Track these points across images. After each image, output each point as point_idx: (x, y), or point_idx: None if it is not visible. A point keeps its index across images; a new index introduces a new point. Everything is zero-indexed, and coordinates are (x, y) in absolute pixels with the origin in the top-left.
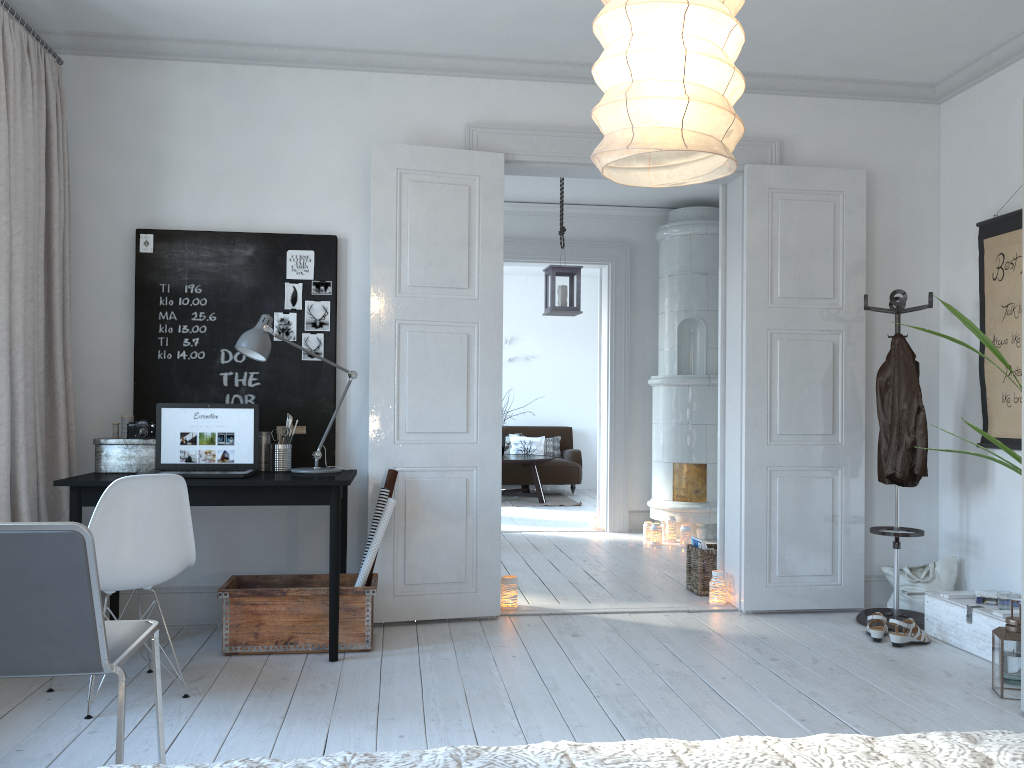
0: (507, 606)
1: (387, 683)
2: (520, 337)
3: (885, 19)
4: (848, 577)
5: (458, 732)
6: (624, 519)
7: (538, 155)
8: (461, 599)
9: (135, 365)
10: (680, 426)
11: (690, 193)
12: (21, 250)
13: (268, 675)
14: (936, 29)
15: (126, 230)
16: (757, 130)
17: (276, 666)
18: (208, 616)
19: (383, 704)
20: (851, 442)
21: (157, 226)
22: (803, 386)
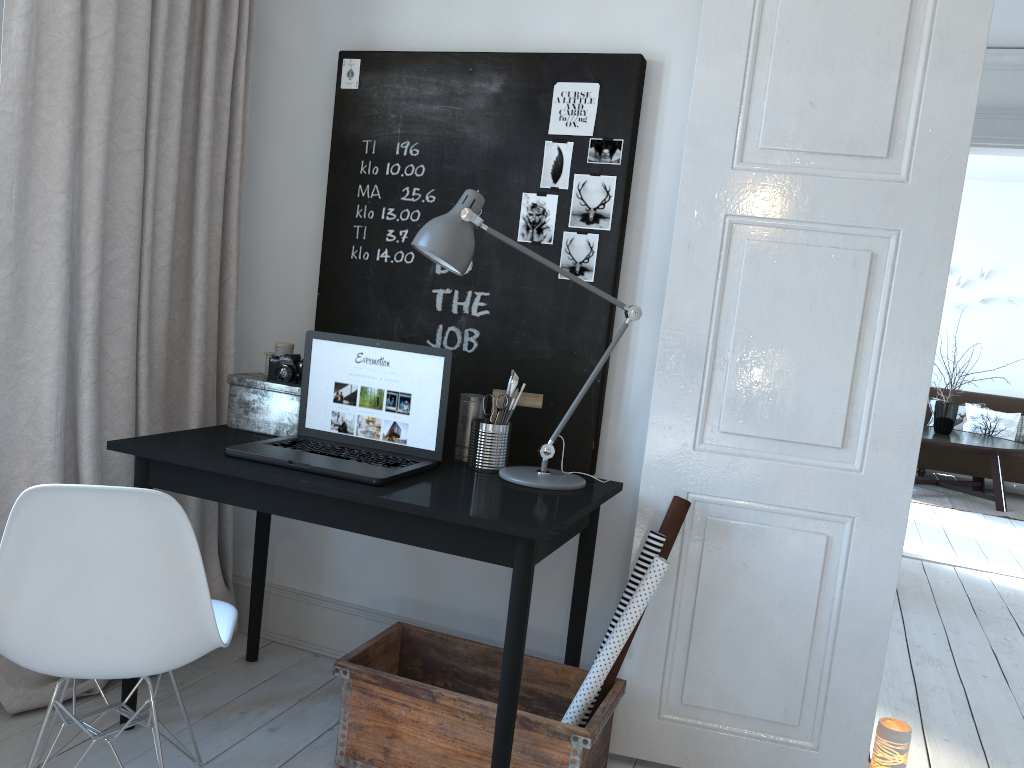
0: None
1: None
2: (1004, 270)
3: None
4: None
5: None
6: None
7: None
8: (785, 756)
9: (321, 266)
10: None
11: None
12: (103, 65)
13: None
14: None
15: (331, 55)
16: None
17: None
18: None
19: None
20: None
21: (372, 48)
22: None
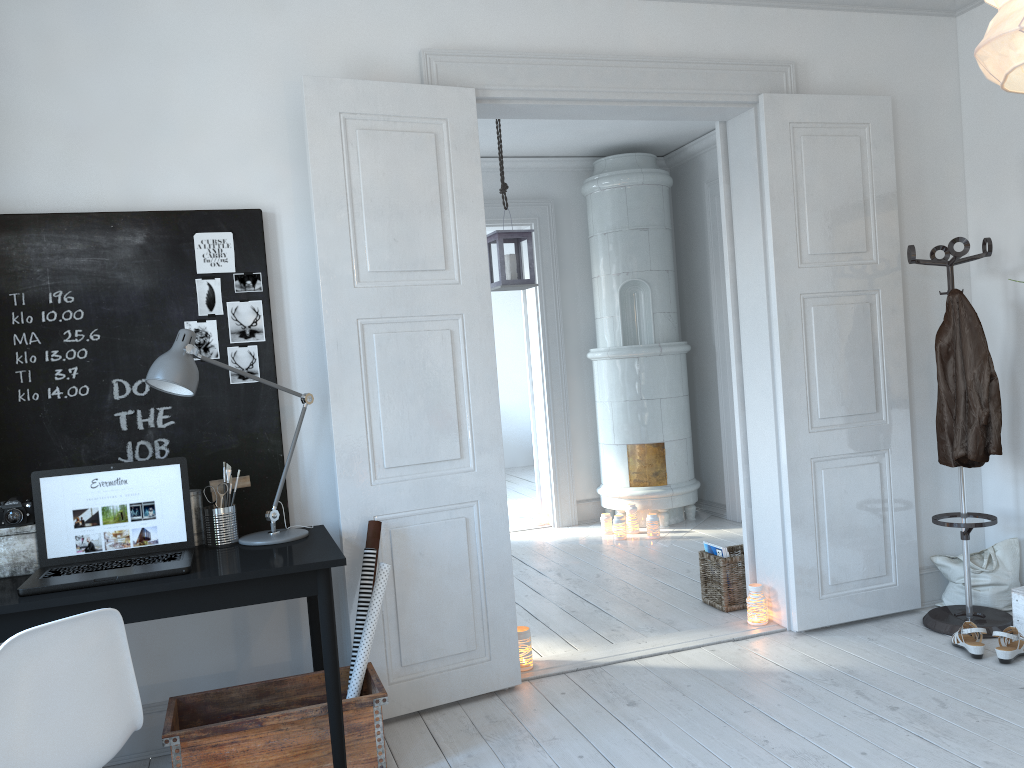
0: (522, 667)
1: None
2: None
3: None
4: (903, 575)
5: None
6: (572, 511)
7: (516, 90)
8: (473, 672)
9: None
10: (632, 403)
11: (623, 138)
12: None
13: None
14: None
15: None
16: (767, 52)
17: None
18: (133, 749)
19: None
20: (896, 419)
21: None
22: (842, 359)
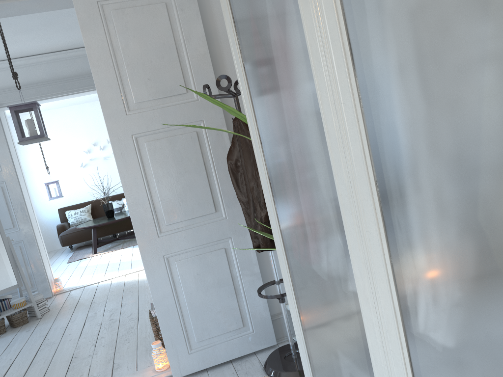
0: None
1: None
2: None
3: None
4: (258, 324)
5: None
6: None
7: None
8: None
9: None
10: None
11: None
12: None
13: None
14: None
15: None
16: None
17: None
18: None
19: None
20: (234, 214)
21: None
22: (179, 177)
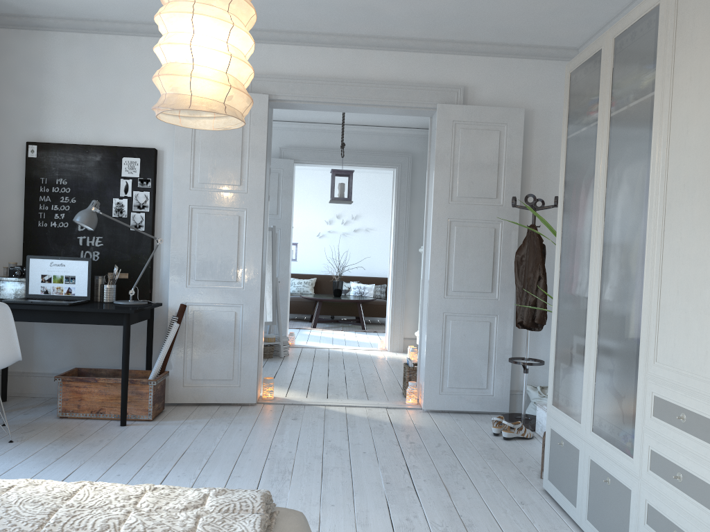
0: (265, 397)
1: (142, 442)
2: (362, 215)
3: (516, 4)
4: (498, 391)
5: (156, 475)
6: (400, 343)
7: (293, 96)
8: (229, 391)
9: (24, 230)
10: None
11: None
12: None
13: (73, 432)
14: (556, 11)
15: (21, 142)
16: (449, 80)
17: (84, 427)
18: None
19: (127, 454)
20: (504, 298)
21: (41, 140)
22: (472, 258)
